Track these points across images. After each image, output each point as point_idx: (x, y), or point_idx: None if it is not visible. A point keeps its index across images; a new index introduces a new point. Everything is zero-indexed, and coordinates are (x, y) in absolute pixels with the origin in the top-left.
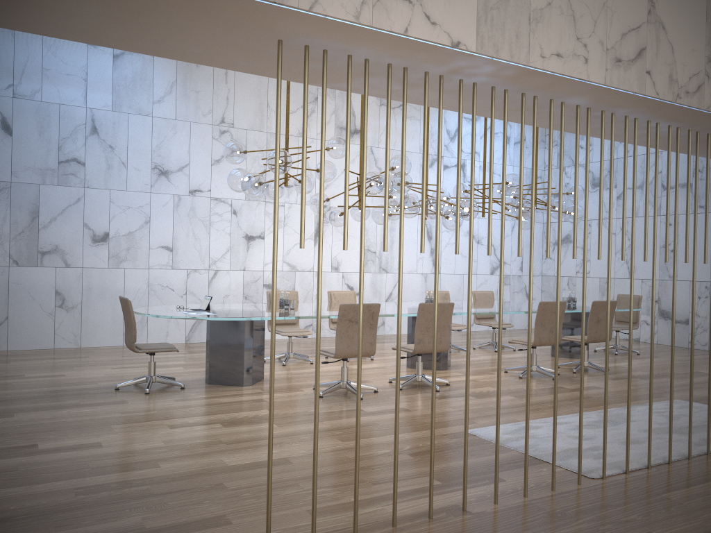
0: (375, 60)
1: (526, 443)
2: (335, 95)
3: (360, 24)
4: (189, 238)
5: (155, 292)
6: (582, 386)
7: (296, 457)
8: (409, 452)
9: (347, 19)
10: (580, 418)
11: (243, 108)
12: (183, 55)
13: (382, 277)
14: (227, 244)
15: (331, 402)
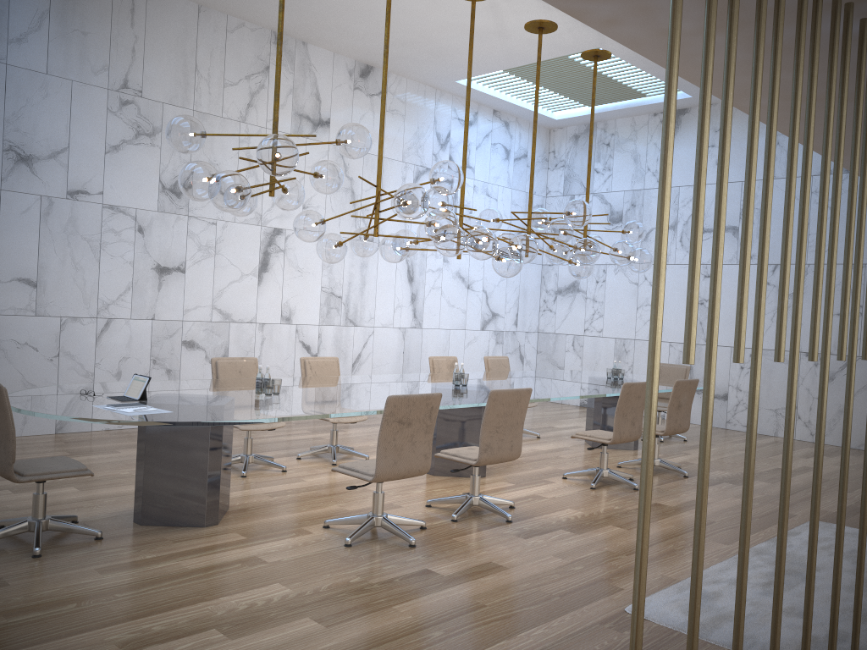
0: None
1: None
2: (293, 66)
3: None
4: (65, 267)
5: (6, 353)
6: None
7: None
8: None
9: None
10: None
11: (158, 69)
12: None
13: (349, 332)
14: (127, 279)
15: (372, 556)
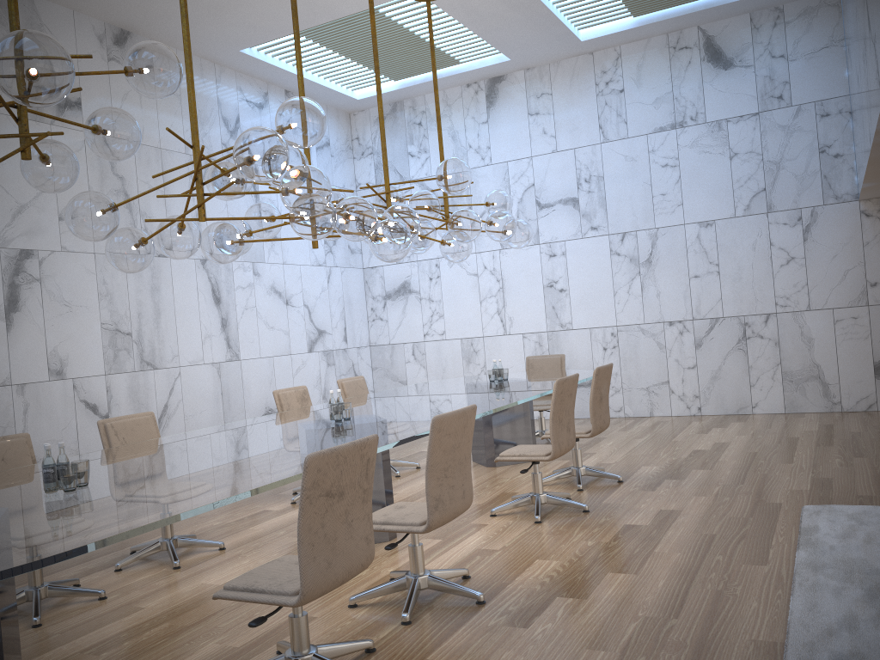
0: None
1: None
2: None
3: None
4: None
5: None
6: None
7: None
8: None
9: None
10: None
11: None
12: None
13: (147, 378)
14: None
15: None
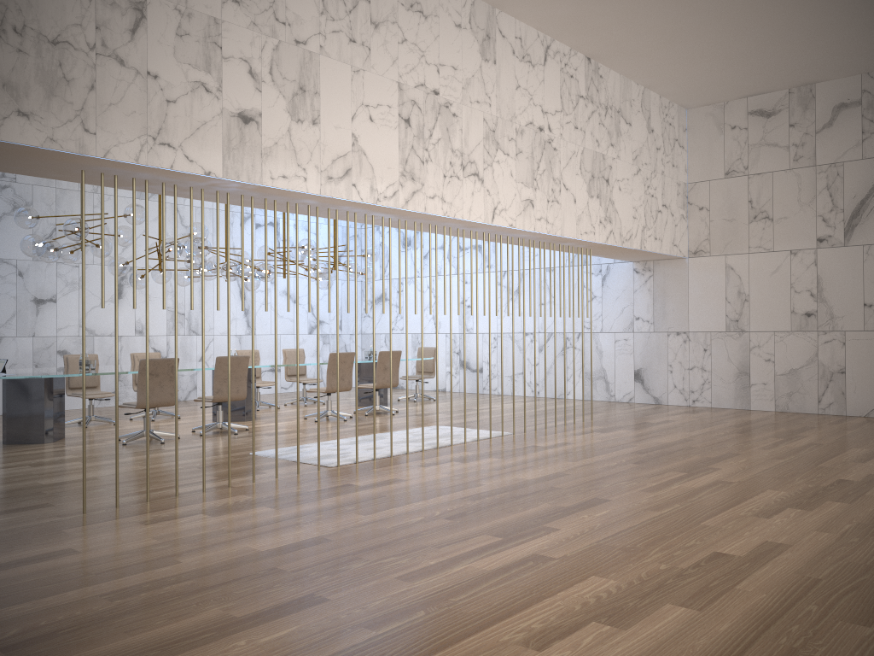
0: (154, 178)
1: (276, 441)
2: None
3: (139, 164)
4: None
5: None
6: (318, 401)
7: (102, 476)
8: (198, 467)
9: (130, 162)
10: (318, 424)
11: None
12: (5, 169)
13: (192, 339)
14: (12, 309)
15: (134, 446)
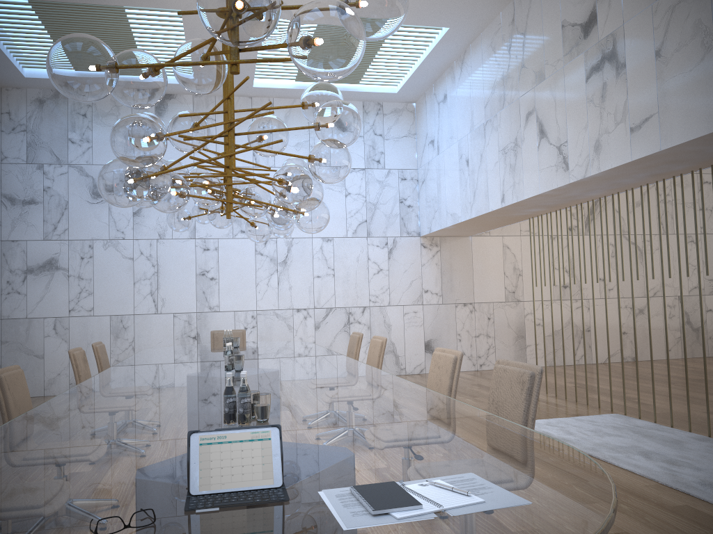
0: None
1: None
2: None
3: None
4: None
5: None
6: None
7: None
8: None
9: None
10: None
11: None
12: None
13: None
14: None
15: None
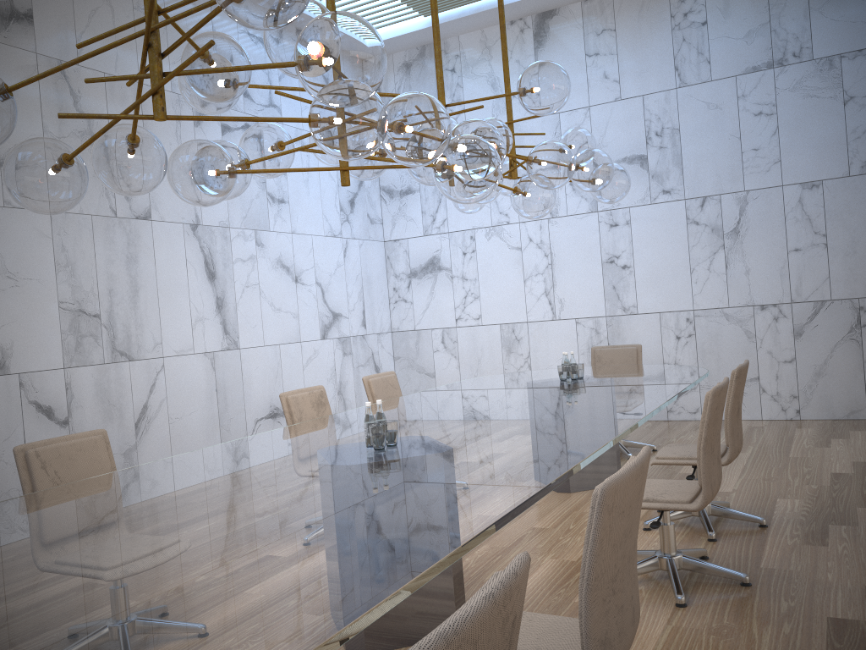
0: None
1: None
2: None
3: None
4: None
5: None
6: None
7: None
8: None
9: None
10: None
11: None
12: None
13: (121, 372)
14: None
15: None
